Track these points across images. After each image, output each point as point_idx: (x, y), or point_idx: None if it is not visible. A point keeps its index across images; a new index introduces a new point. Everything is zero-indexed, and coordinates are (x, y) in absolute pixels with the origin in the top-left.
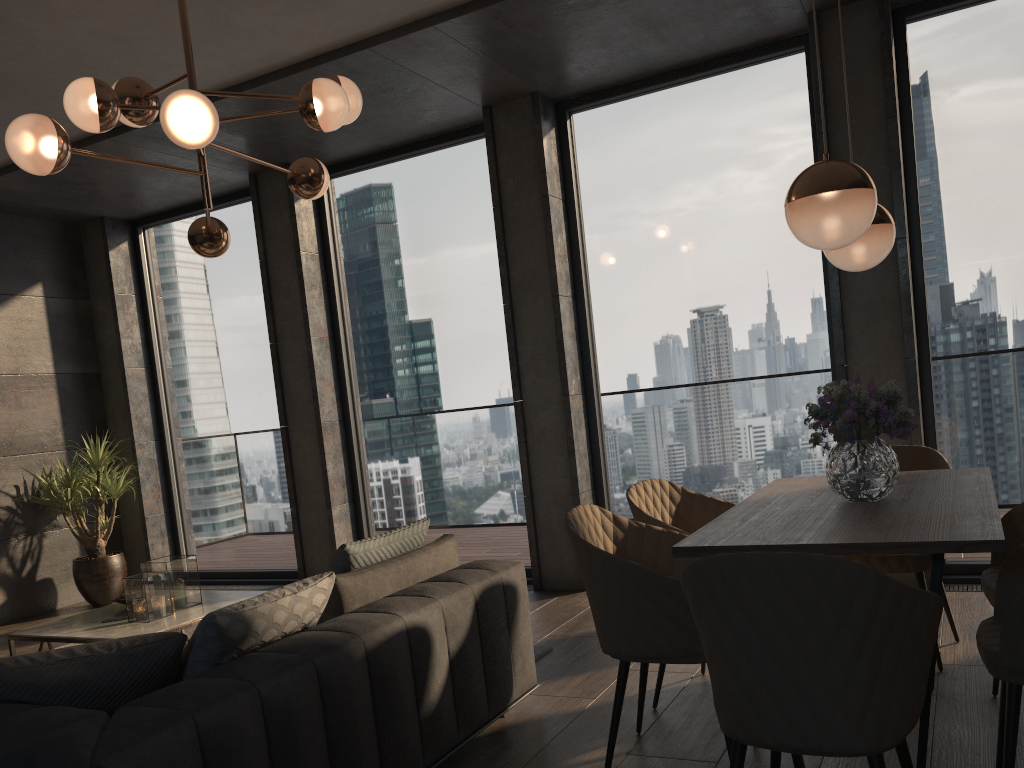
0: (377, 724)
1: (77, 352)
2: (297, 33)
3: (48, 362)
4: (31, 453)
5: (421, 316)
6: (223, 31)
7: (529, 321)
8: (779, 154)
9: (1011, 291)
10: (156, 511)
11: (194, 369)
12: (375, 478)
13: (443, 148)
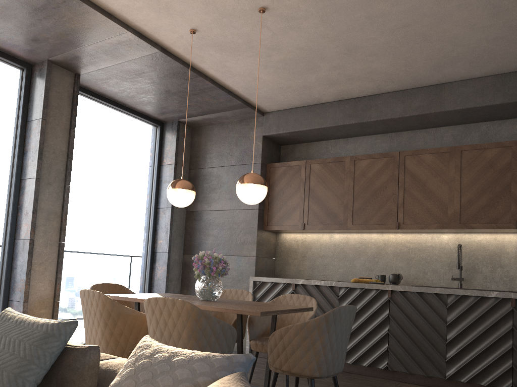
0: None
1: None
2: None
3: None
4: None
5: None
6: None
7: None
8: (0, 113)
9: (86, 221)
10: None
11: None
12: None
13: None
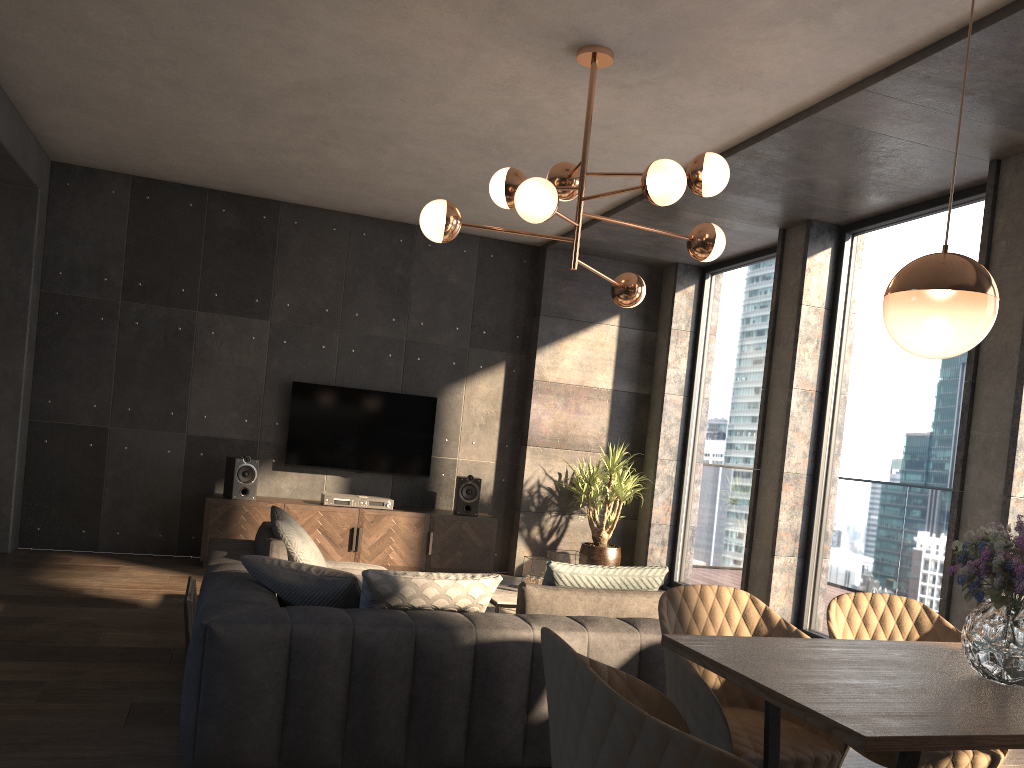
0: (471, 704)
1: (635, 375)
2: (742, 108)
3: (608, 380)
4: (577, 450)
5: (902, 382)
6: (677, 113)
7: (988, 403)
8: None
9: None
10: (662, 521)
11: (717, 403)
12: (828, 540)
13: (961, 205)
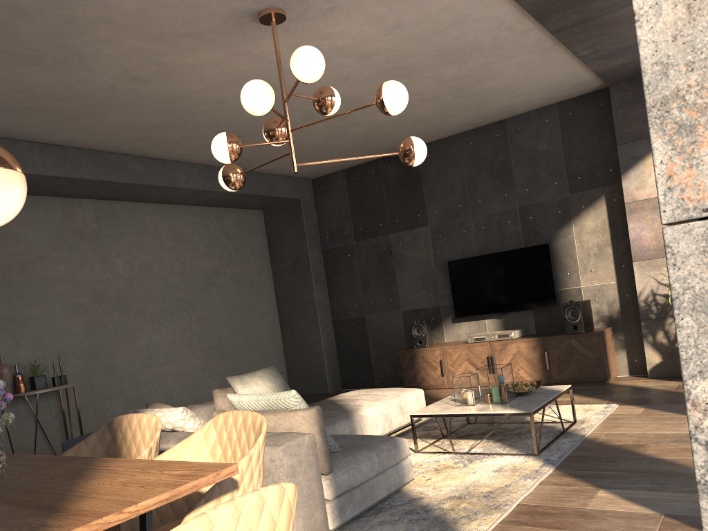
0: None
1: None
2: None
3: None
4: None
5: None
6: None
7: None
8: None
9: None
10: None
11: None
12: None
13: None
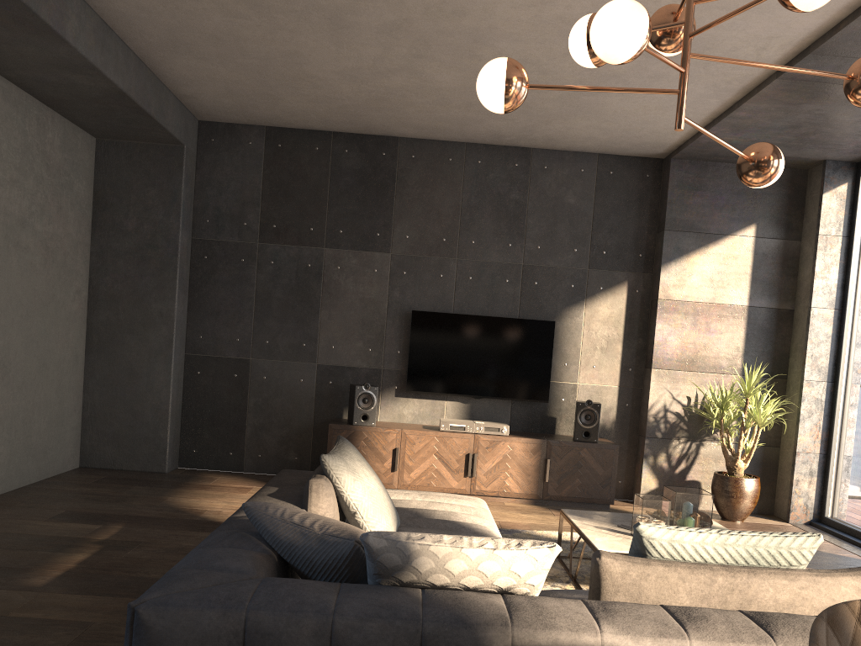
0: None
1: (774, 289)
2: None
3: (743, 295)
4: (708, 372)
5: None
6: None
7: None
8: None
9: None
10: (810, 450)
11: None
12: None
13: None
